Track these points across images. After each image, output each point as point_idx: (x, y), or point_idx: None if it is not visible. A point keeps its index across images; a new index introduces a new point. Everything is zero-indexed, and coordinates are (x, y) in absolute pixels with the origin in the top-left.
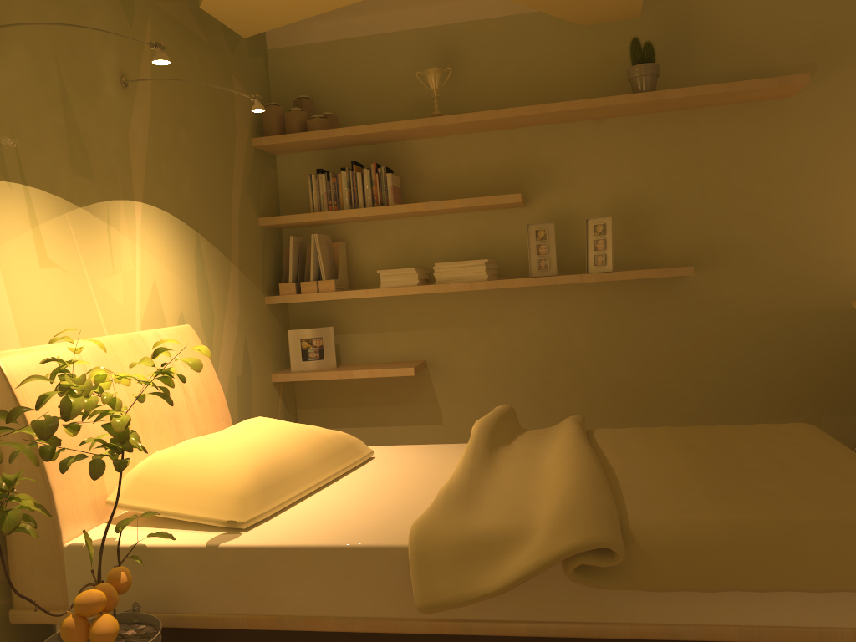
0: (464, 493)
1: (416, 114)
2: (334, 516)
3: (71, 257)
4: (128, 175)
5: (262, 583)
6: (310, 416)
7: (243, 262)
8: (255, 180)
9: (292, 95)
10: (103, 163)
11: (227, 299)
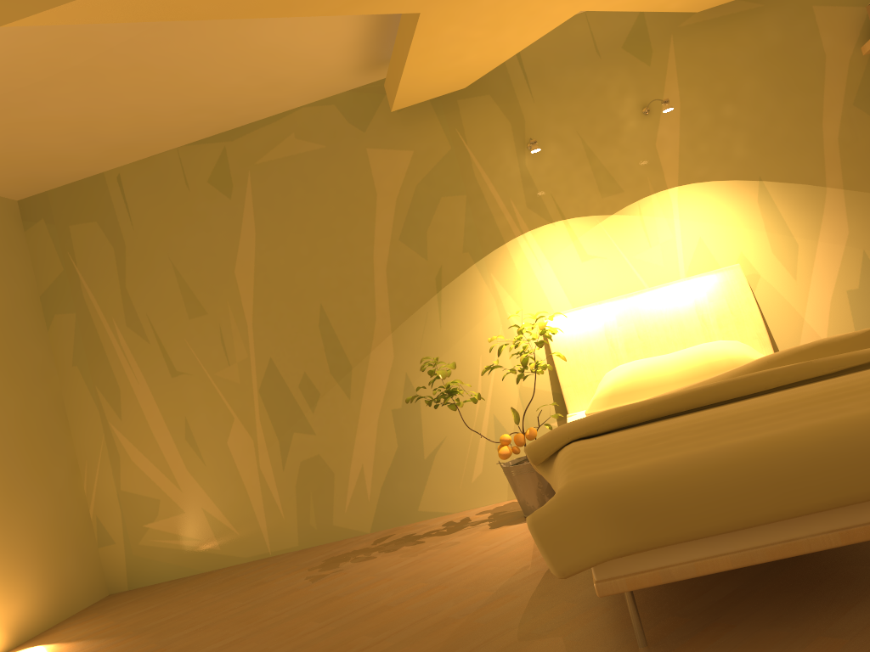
0: None
1: None
2: None
3: (607, 248)
4: (658, 174)
5: None
6: None
7: (853, 180)
8: None
9: None
10: (630, 177)
11: (822, 224)
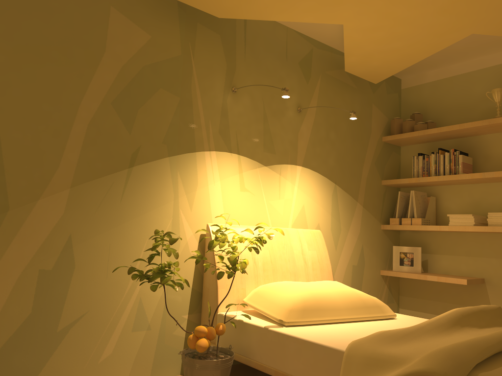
0: (398, 335)
1: (488, 118)
2: (333, 332)
3: (257, 188)
4: (295, 153)
5: (282, 353)
6: (406, 301)
7: (366, 203)
8: (382, 159)
9: (412, 113)
10: (281, 147)
11: (352, 222)
